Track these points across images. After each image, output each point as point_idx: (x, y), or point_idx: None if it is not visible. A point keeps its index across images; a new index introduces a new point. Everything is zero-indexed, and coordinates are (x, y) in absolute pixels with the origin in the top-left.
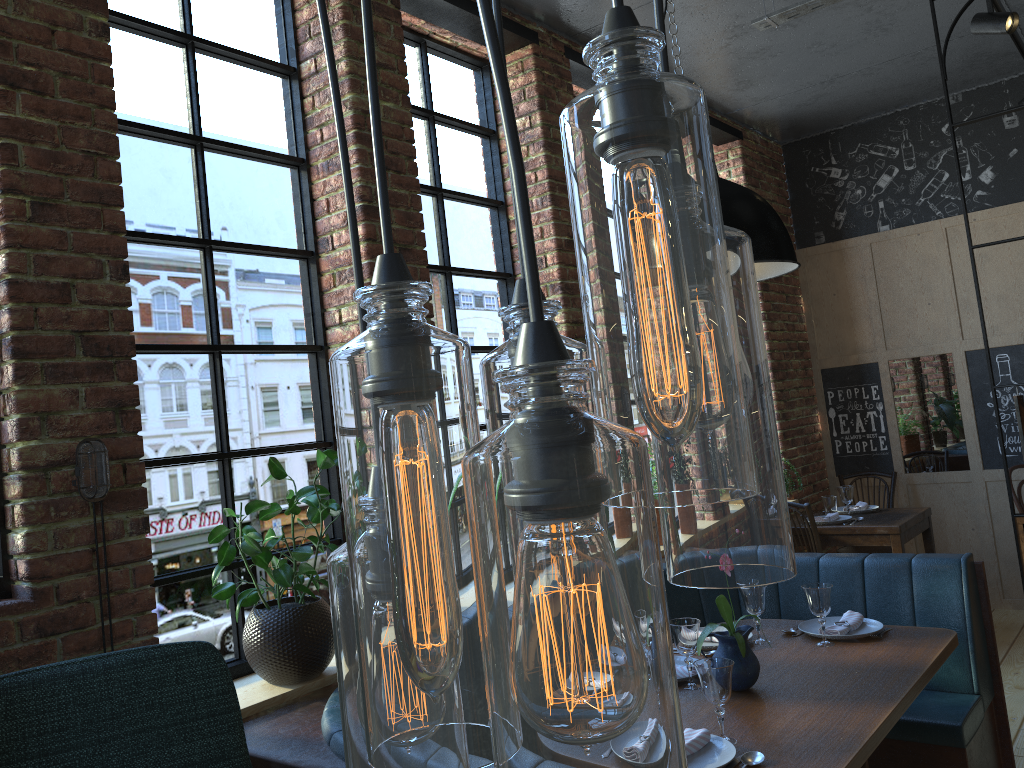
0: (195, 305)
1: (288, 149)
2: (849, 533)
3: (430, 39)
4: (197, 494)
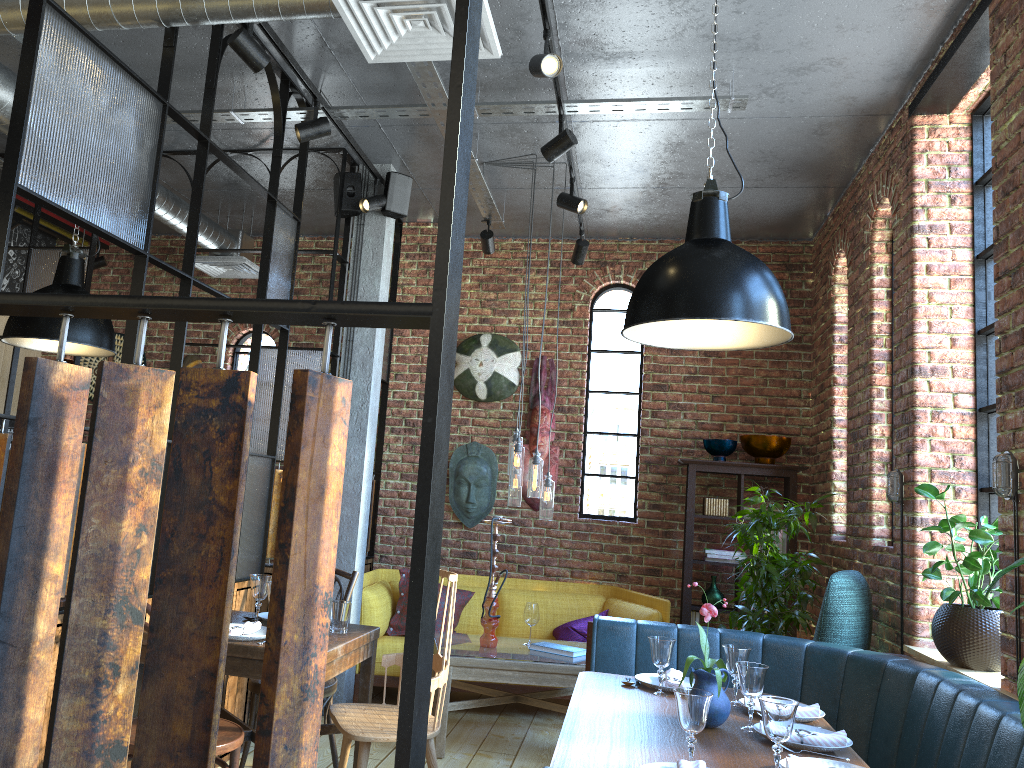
0: None
1: None
2: None
3: None
4: None
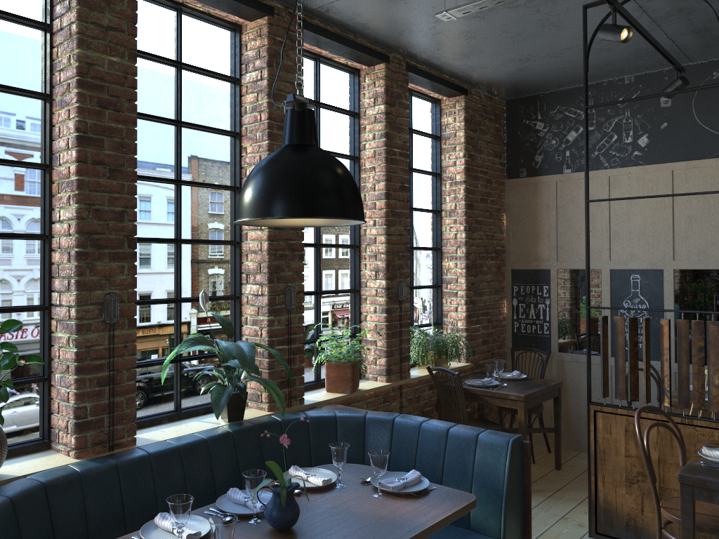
0: None
1: (37, 86)
2: (491, 395)
3: (185, 6)
4: None
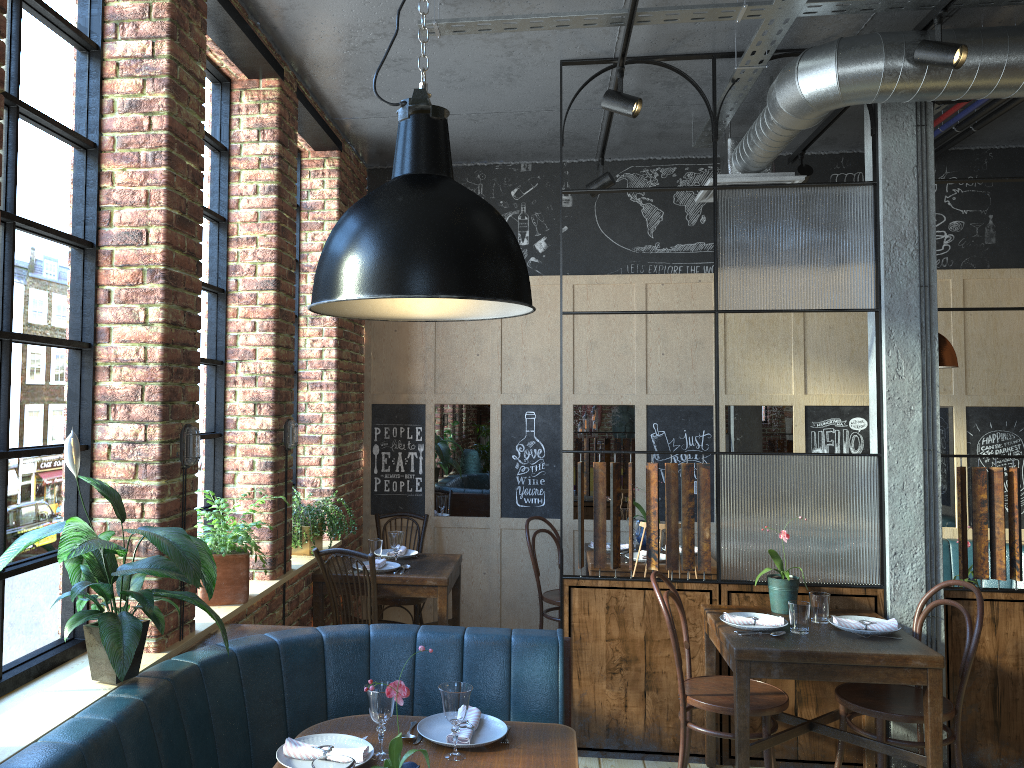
0: None
1: None
2: (400, 583)
3: None
4: None
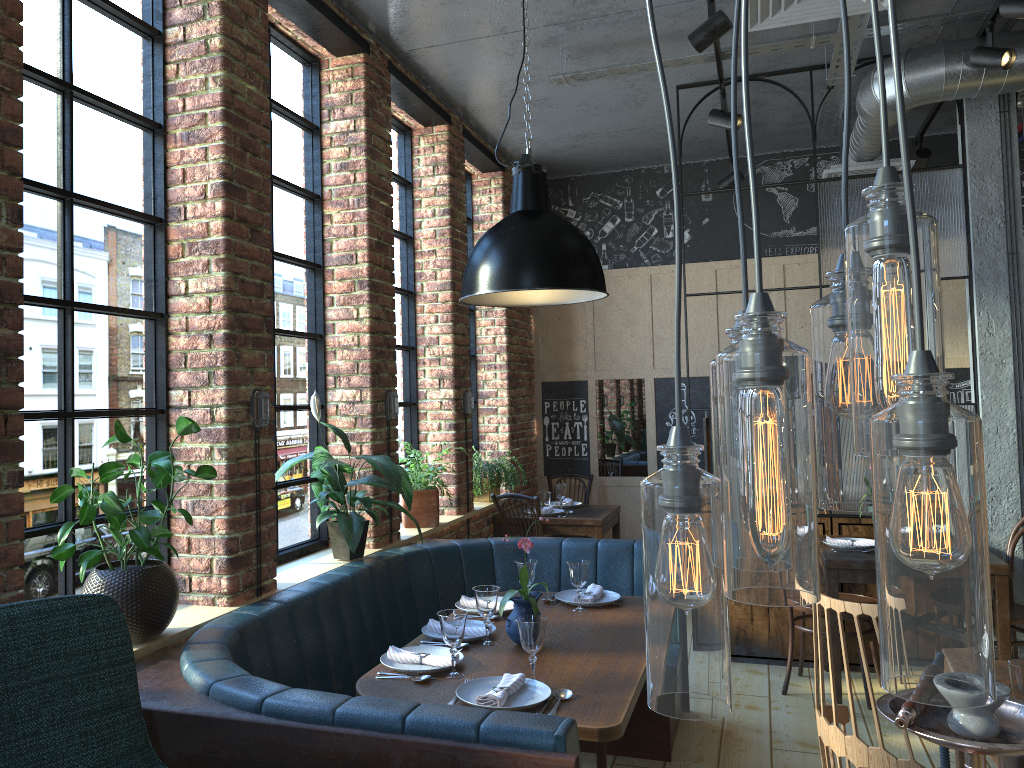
0: (51, 257)
1: (146, 112)
2: (563, 524)
3: (275, 28)
4: (39, 452)
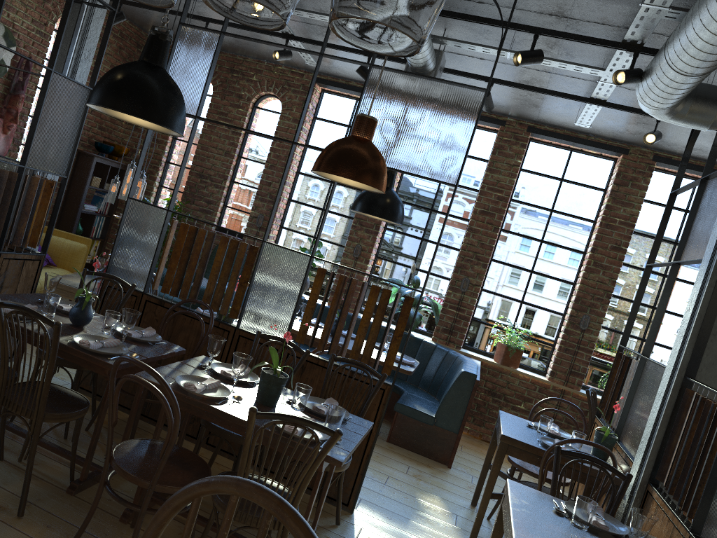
0: (322, 197)
1: None
2: None
3: None
4: (303, 243)
